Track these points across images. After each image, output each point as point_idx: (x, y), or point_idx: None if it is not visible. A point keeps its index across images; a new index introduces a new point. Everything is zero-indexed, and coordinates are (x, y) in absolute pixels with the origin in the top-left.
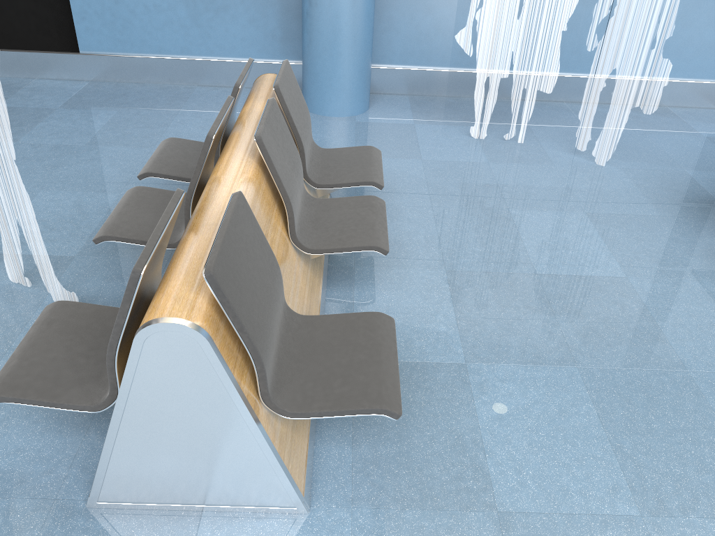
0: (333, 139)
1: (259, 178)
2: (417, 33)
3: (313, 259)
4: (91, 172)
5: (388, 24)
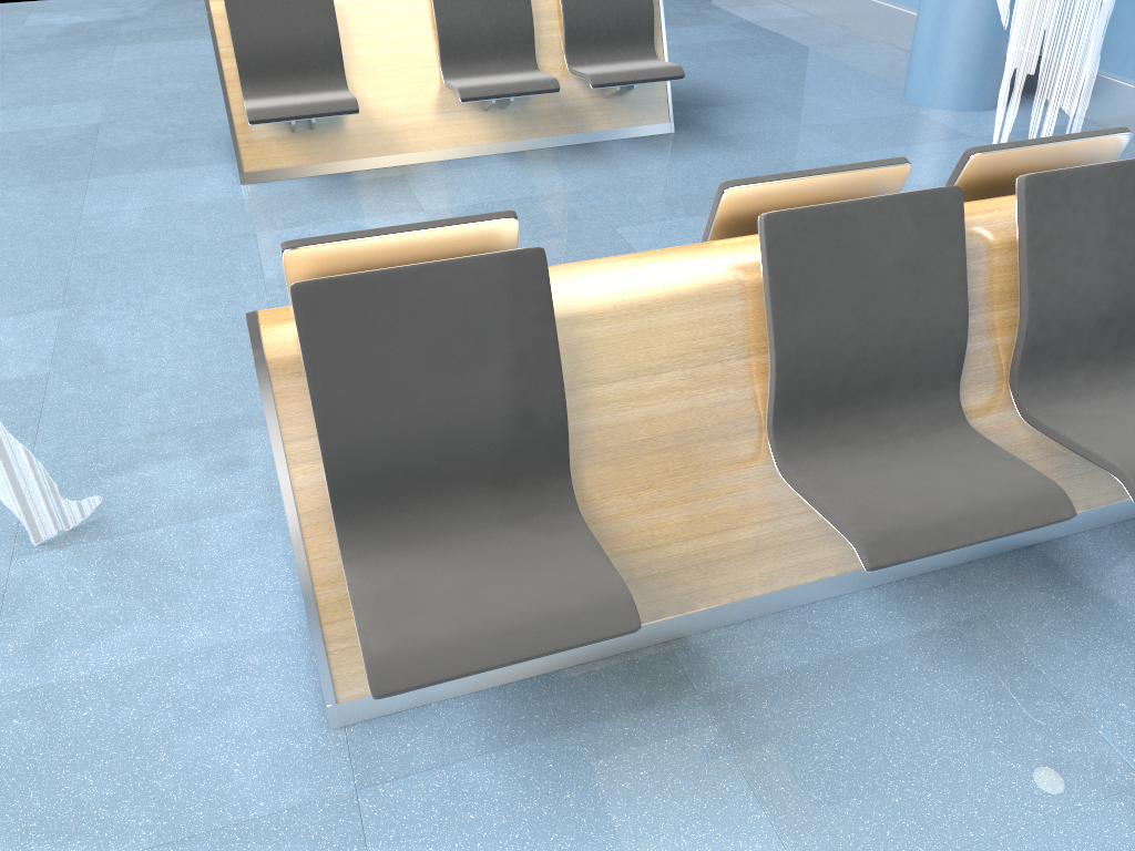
0: (835, 111)
1: None
2: (1129, 16)
3: (496, 118)
4: None
5: None
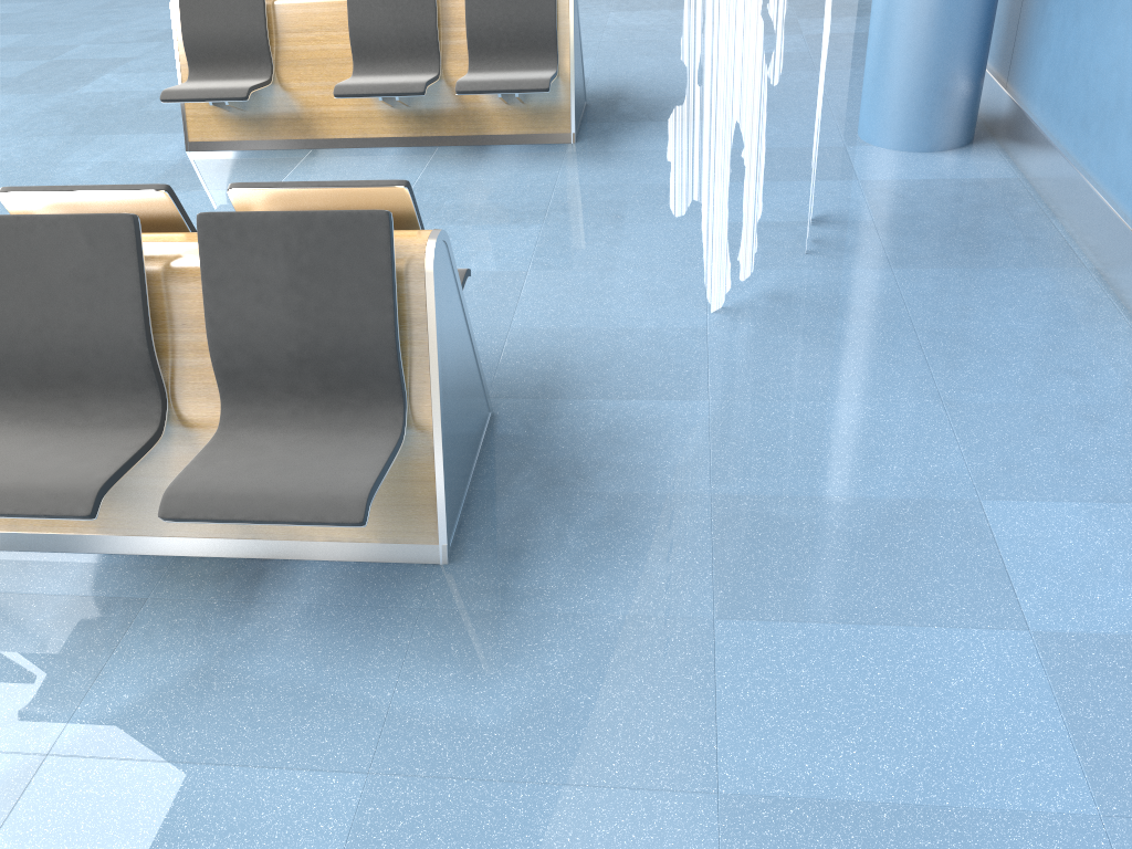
0: None
1: (344, 1)
2: (1060, 59)
3: (402, 114)
4: (635, 64)
5: (1046, 29)
